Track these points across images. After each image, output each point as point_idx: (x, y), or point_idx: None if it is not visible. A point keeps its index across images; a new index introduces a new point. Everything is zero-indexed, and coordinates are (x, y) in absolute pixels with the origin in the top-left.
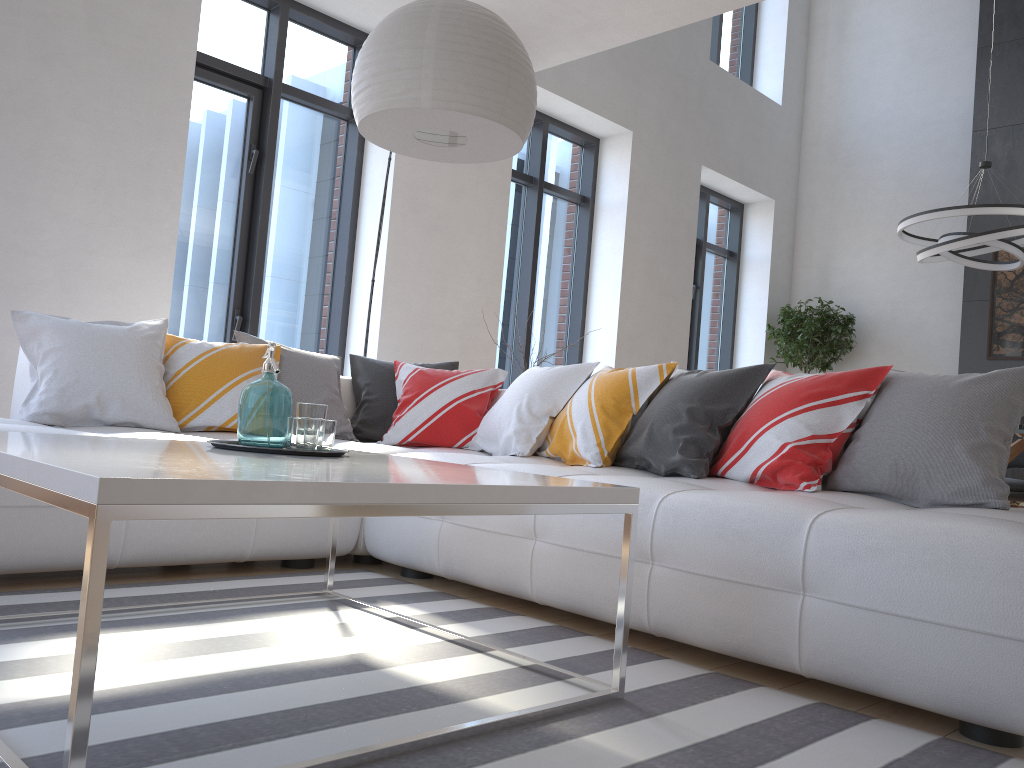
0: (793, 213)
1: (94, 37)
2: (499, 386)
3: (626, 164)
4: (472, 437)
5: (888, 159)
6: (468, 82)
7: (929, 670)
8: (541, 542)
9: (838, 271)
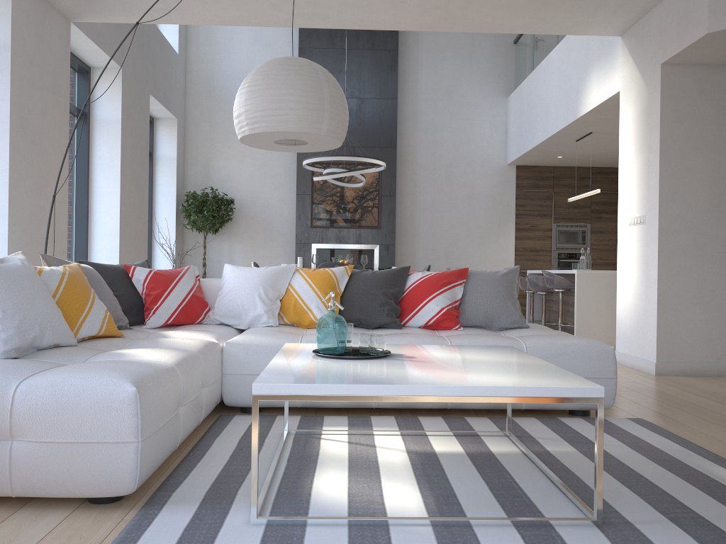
0: (184, 127)
1: None
2: (199, 278)
3: (118, 92)
4: (205, 315)
5: None
6: (342, 122)
7: None
8: None
9: (216, 169)
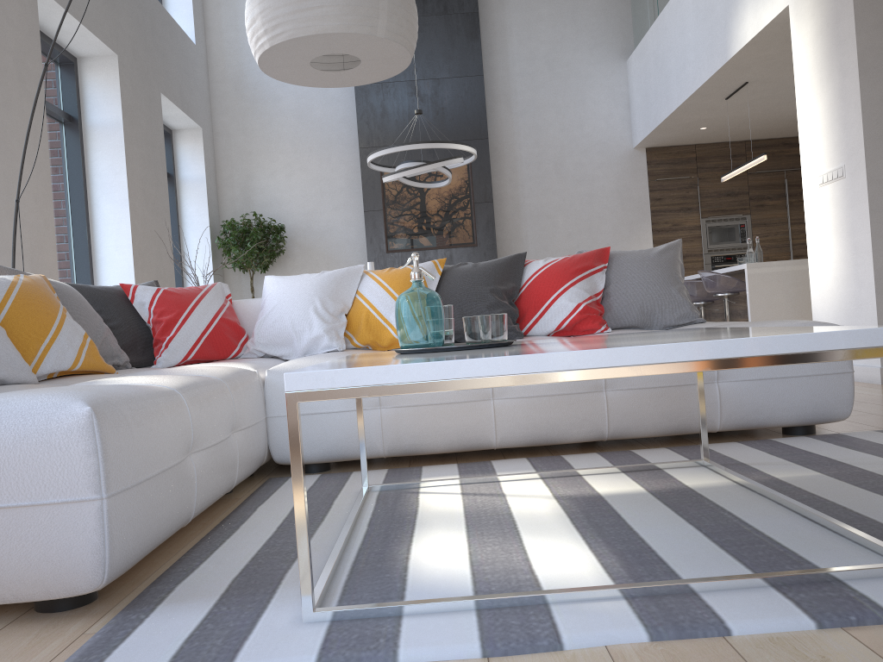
0: (212, 140)
1: None
2: (230, 298)
3: (115, 86)
4: (241, 347)
5: (287, 100)
6: (408, 19)
7: (796, 402)
8: (500, 400)
9: (258, 190)
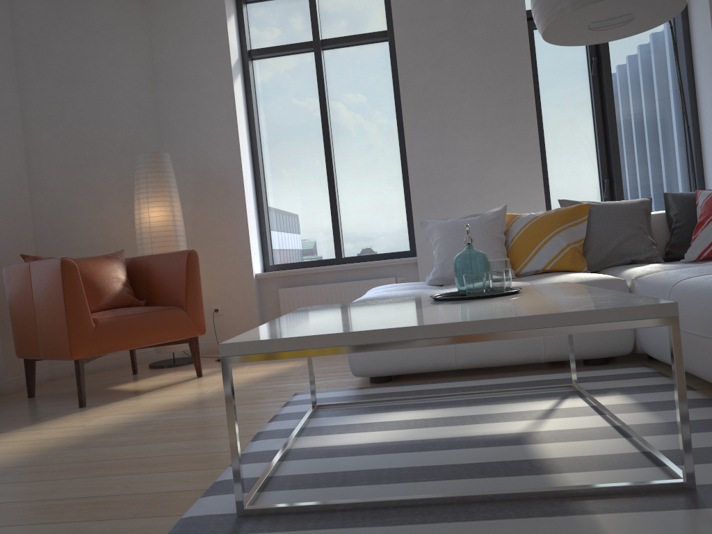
0: None
1: (460, 37)
2: None
3: None
4: None
5: None
6: None
7: None
8: None
9: None
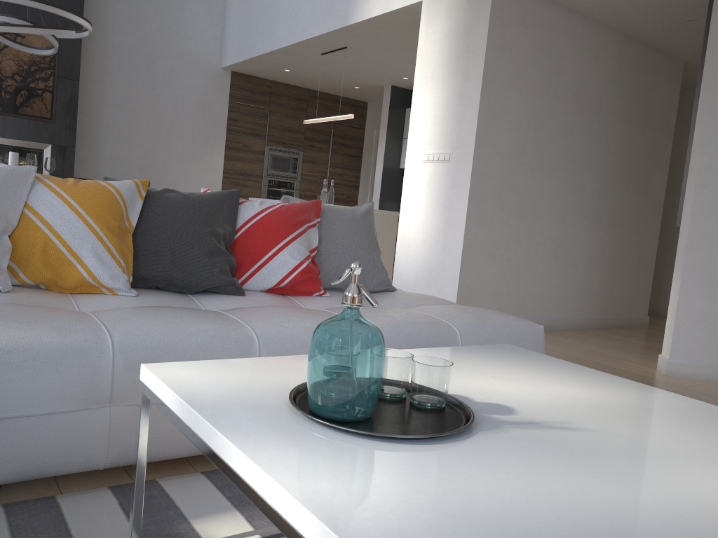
0: None
1: None
2: None
3: None
4: None
5: None
6: None
7: None
8: None
9: None
